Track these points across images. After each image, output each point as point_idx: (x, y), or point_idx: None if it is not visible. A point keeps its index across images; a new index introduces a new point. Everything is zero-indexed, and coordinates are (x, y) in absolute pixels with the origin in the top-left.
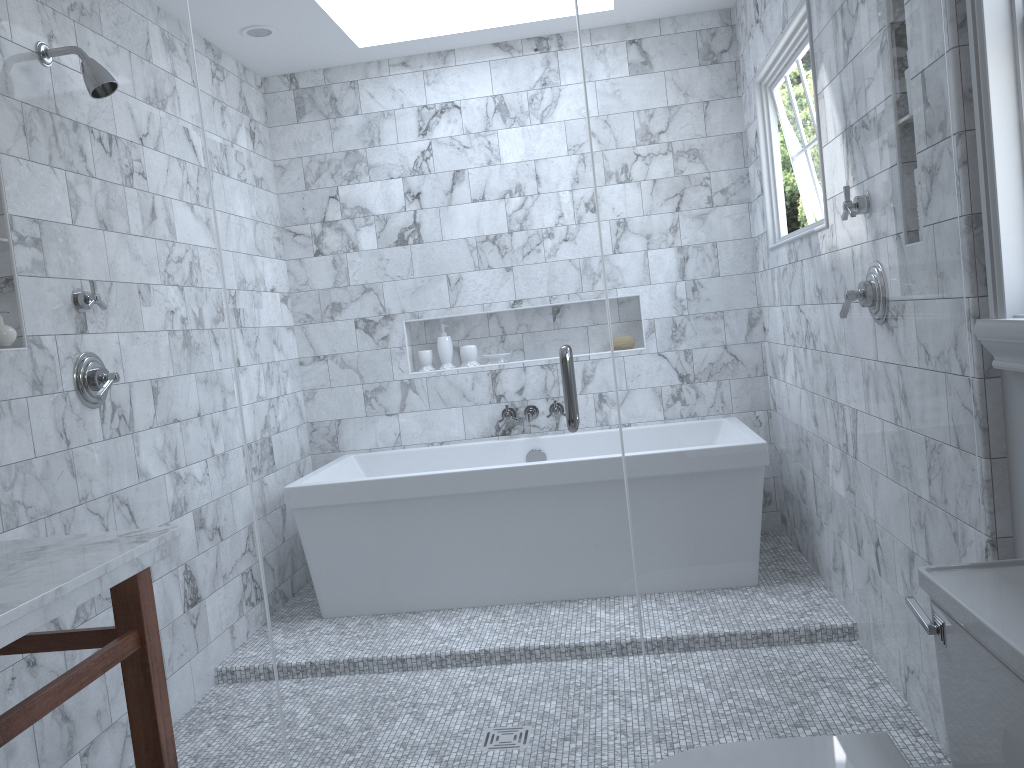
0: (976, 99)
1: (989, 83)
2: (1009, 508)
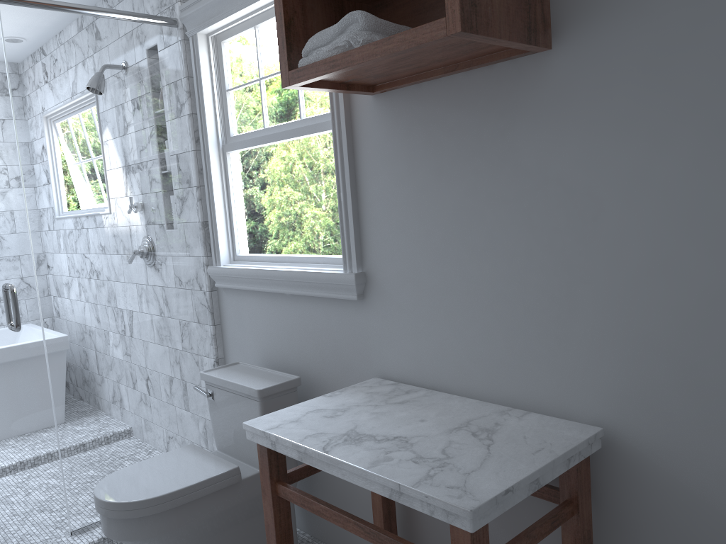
0: (205, 174)
1: (211, 170)
2: (222, 345)
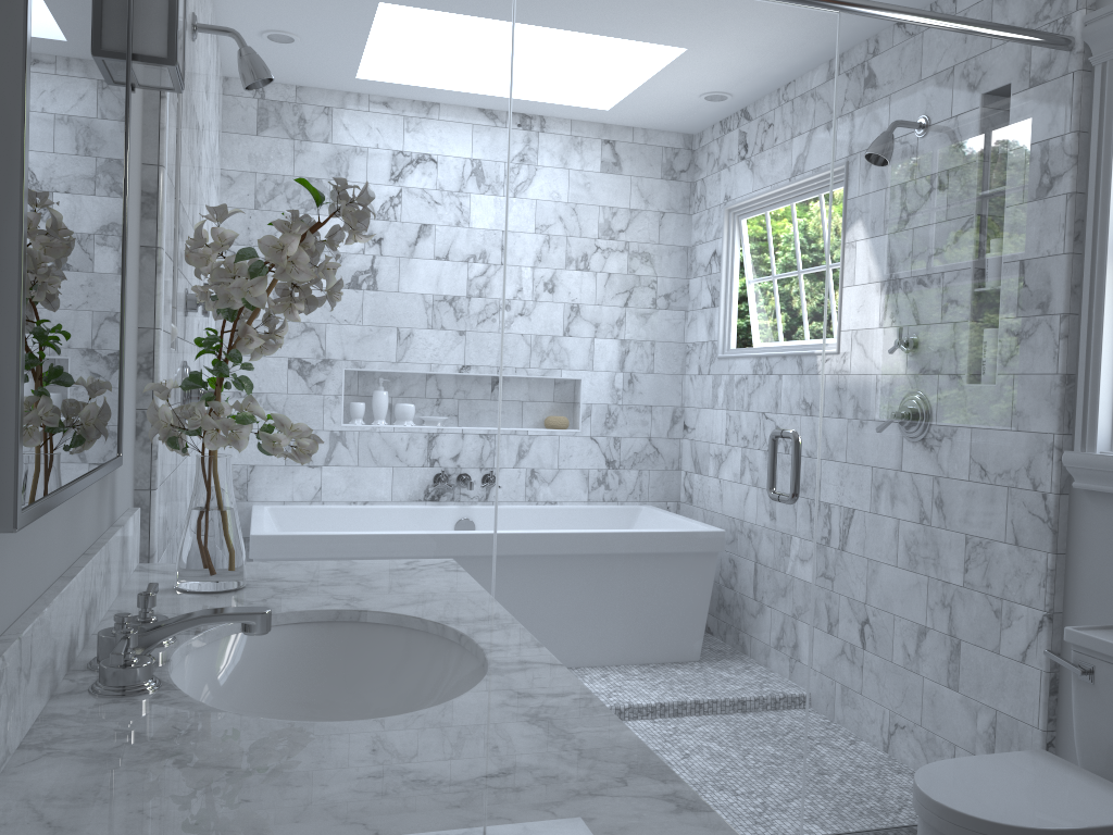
0: (1086, 294)
1: (1105, 286)
2: (1062, 591)
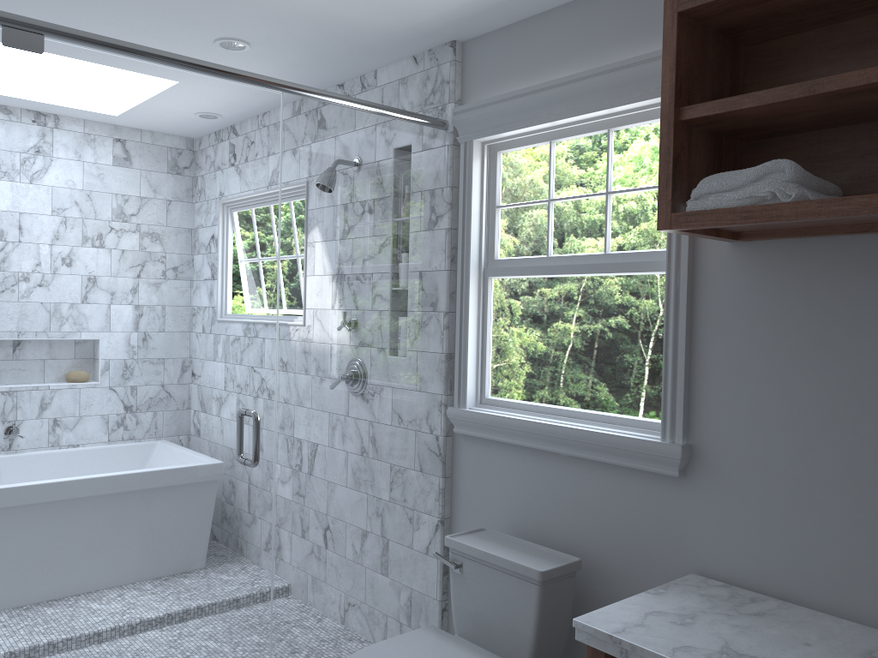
0: (459, 299)
1: (469, 295)
2: (450, 503)
